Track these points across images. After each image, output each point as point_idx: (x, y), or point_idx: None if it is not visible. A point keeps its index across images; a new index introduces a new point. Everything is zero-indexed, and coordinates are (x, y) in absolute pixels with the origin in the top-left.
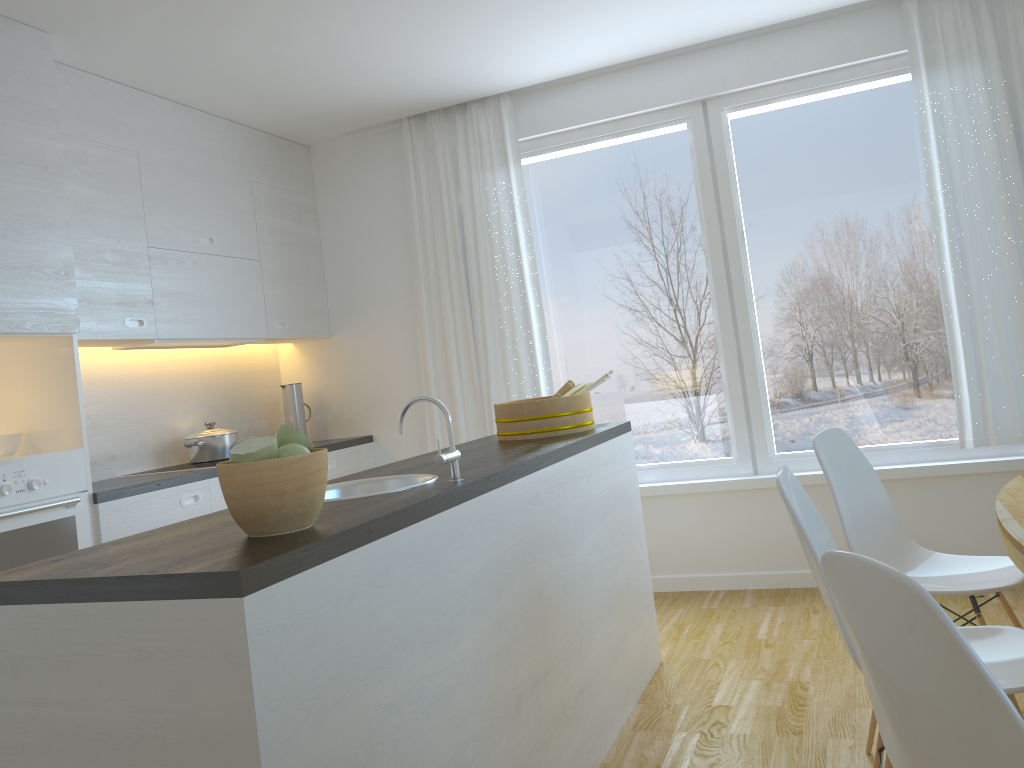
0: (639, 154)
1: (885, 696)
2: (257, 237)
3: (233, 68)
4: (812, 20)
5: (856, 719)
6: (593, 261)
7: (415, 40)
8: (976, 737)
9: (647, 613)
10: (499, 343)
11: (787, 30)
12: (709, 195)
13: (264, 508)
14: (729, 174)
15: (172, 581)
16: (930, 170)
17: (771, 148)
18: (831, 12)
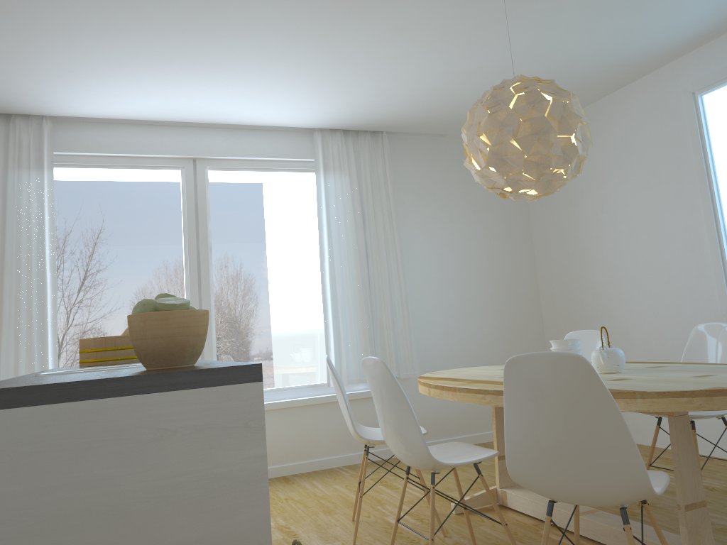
0: (145, 183)
1: (536, 421)
2: None
3: None
4: (266, 129)
5: (332, 533)
6: (100, 251)
7: (26, 57)
8: (595, 417)
9: None
10: (14, 305)
11: (251, 130)
12: (192, 219)
13: (186, 344)
14: (206, 208)
15: (202, 374)
16: (321, 227)
17: (233, 197)
18: (276, 128)
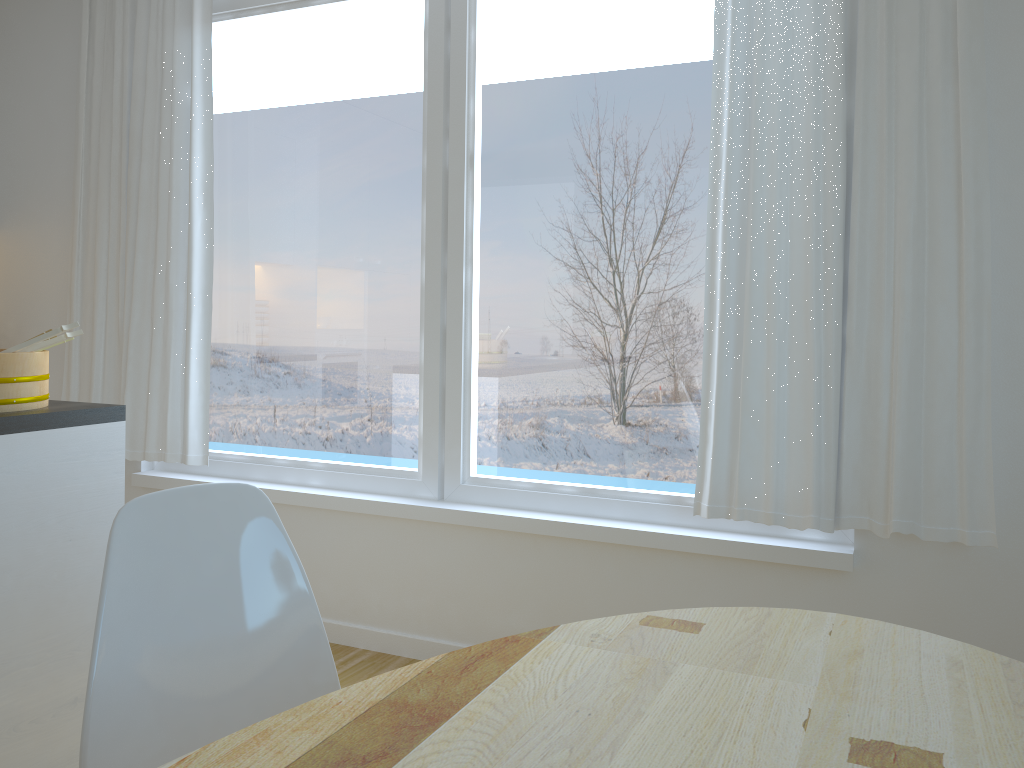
0: (364, 28)
1: None
2: None
3: None
4: None
5: None
6: (291, 173)
7: None
8: None
9: (79, 709)
10: (152, 268)
11: None
12: (437, 96)
13: None
14: (466, 68)
15: None
16: (721, 88)
17: (527, 36)
18: None
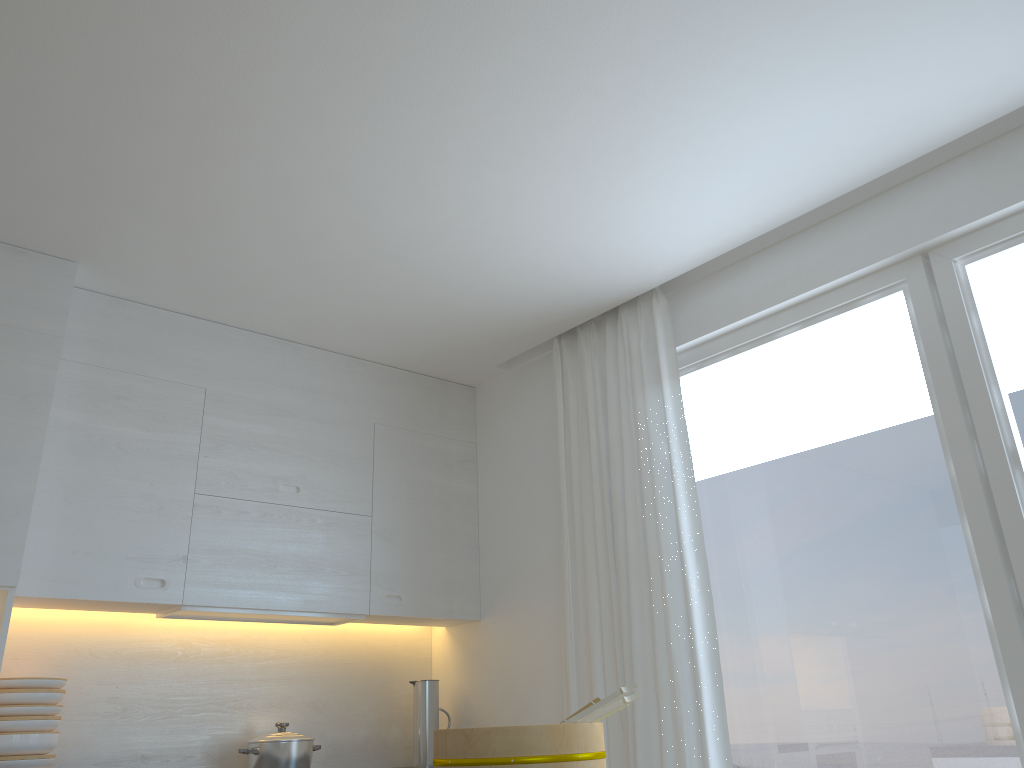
0: (839, 345)
1: None
2: (372, 488)
3: (292, 286)
4: None
5: None
6: (785, 511)
7: (464, 220)
8: None
9: None
10: (649, 636)
11: None
12: (948, 394)
13: None
14: (978, 357)
15: None
16: None
17: None
18: None
